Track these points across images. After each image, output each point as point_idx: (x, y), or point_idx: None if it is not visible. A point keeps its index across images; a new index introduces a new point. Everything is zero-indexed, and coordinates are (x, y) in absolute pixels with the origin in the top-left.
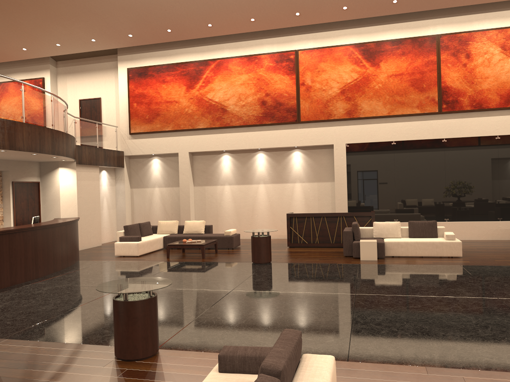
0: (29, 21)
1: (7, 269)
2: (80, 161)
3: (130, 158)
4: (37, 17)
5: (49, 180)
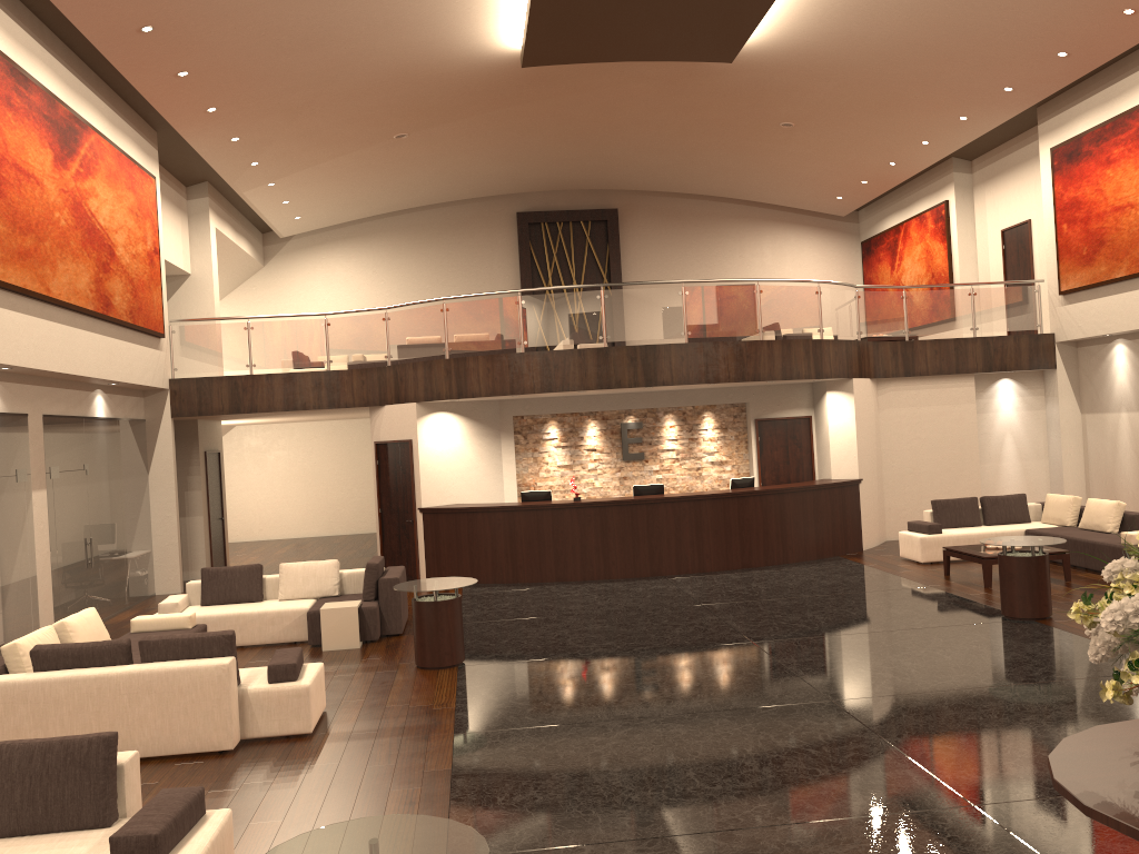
0: (848, 127)
1: (645, 553)
2: (909, 371)
3: (1077, 347)
4: (851, 119)
5: (820, 414)
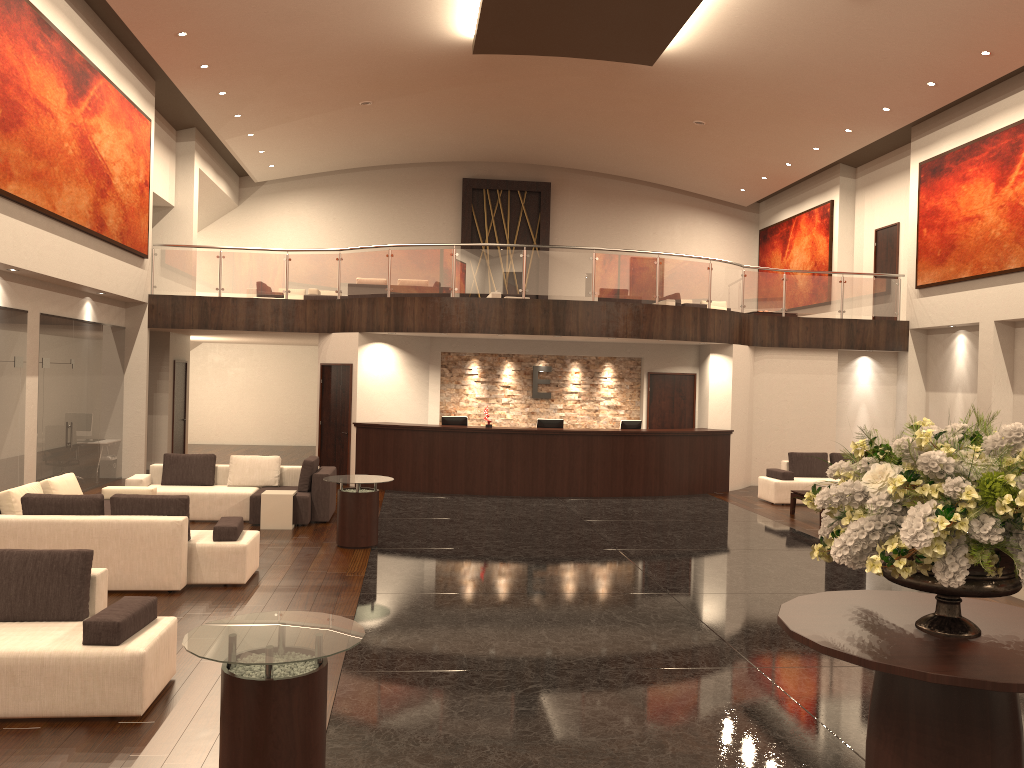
0: (751, 129)
1: (542, 476)
2: (782, 343)
3: (927, 334)
4: (753, 123)
5: (703, 372)
